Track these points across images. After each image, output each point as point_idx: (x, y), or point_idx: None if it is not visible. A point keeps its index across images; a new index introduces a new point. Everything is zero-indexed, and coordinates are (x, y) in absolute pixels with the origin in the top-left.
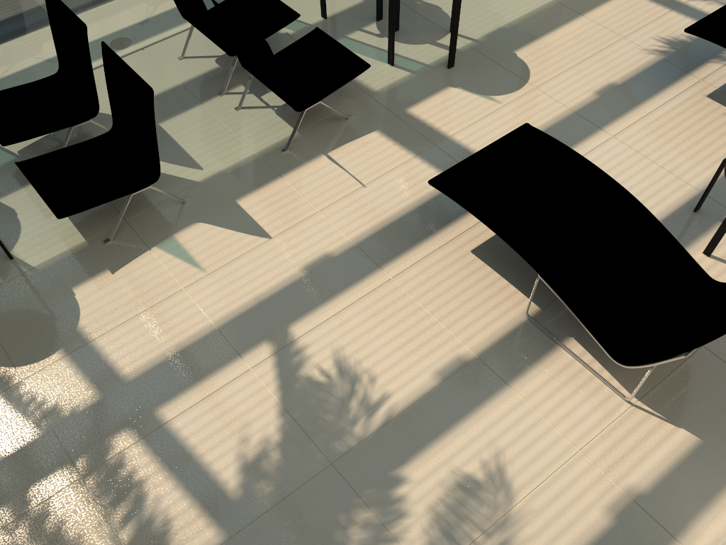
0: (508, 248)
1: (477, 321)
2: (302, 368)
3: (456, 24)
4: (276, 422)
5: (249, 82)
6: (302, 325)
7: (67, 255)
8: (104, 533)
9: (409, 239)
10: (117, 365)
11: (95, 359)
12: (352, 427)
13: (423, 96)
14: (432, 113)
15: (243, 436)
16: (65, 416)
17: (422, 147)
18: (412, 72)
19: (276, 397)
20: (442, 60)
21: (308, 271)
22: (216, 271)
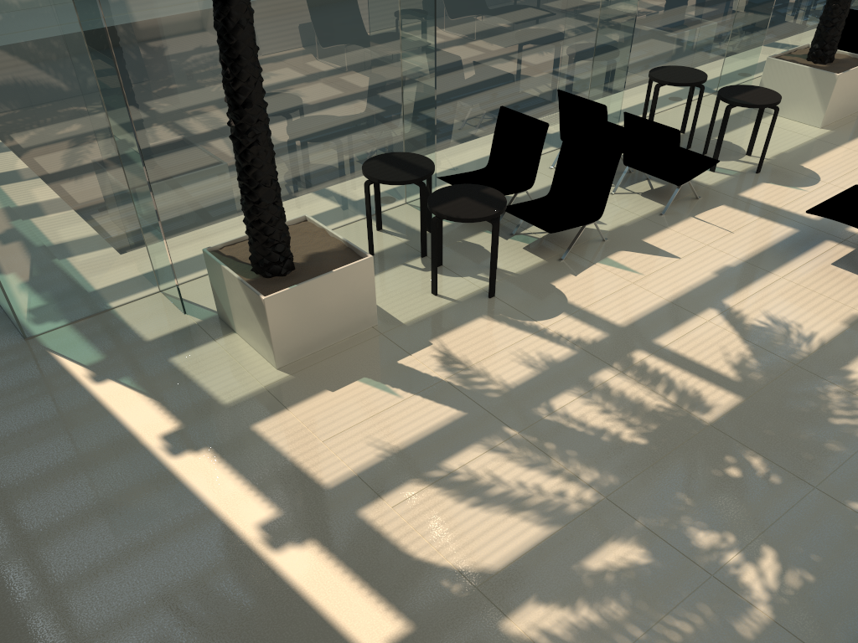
0: (857, 262)
1: (856, 298)
2: (745, 320)
3: (768, 140)
4: (743, 346)
5: (623, 175)
6: (731, 300)
7: (535, 267)
8: (655, 397)
9: (782, 258)
10: (609, 319)
11: (591, 317)
12: (798, 348)
13: (747, 187)
14: (759, 196)
15: (724, 352)
16: (589, 344)
17: (762, 213)
18: (731, 175)
19: (735, 334)
20: (749, 169)
21: (718, 274)
22: (651, 274)
